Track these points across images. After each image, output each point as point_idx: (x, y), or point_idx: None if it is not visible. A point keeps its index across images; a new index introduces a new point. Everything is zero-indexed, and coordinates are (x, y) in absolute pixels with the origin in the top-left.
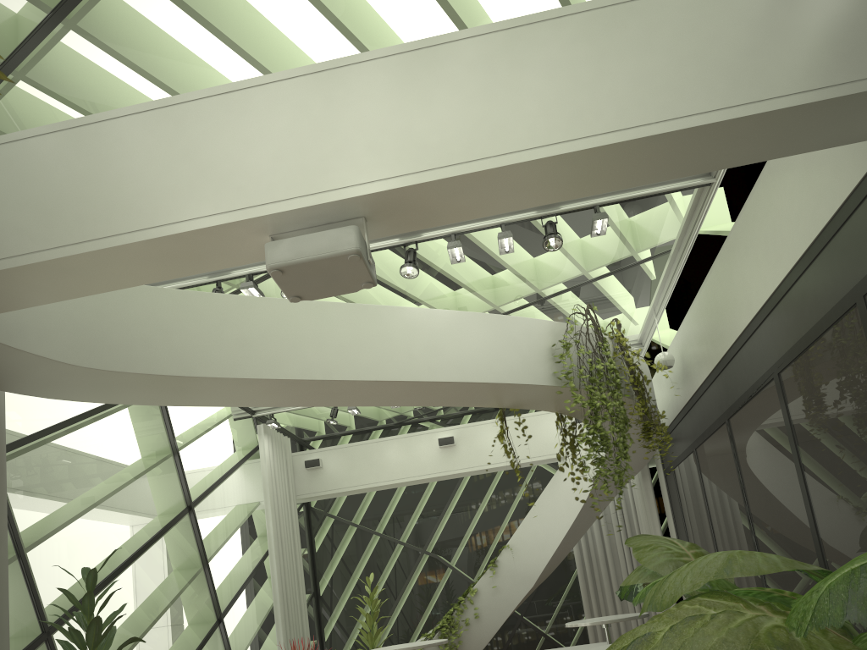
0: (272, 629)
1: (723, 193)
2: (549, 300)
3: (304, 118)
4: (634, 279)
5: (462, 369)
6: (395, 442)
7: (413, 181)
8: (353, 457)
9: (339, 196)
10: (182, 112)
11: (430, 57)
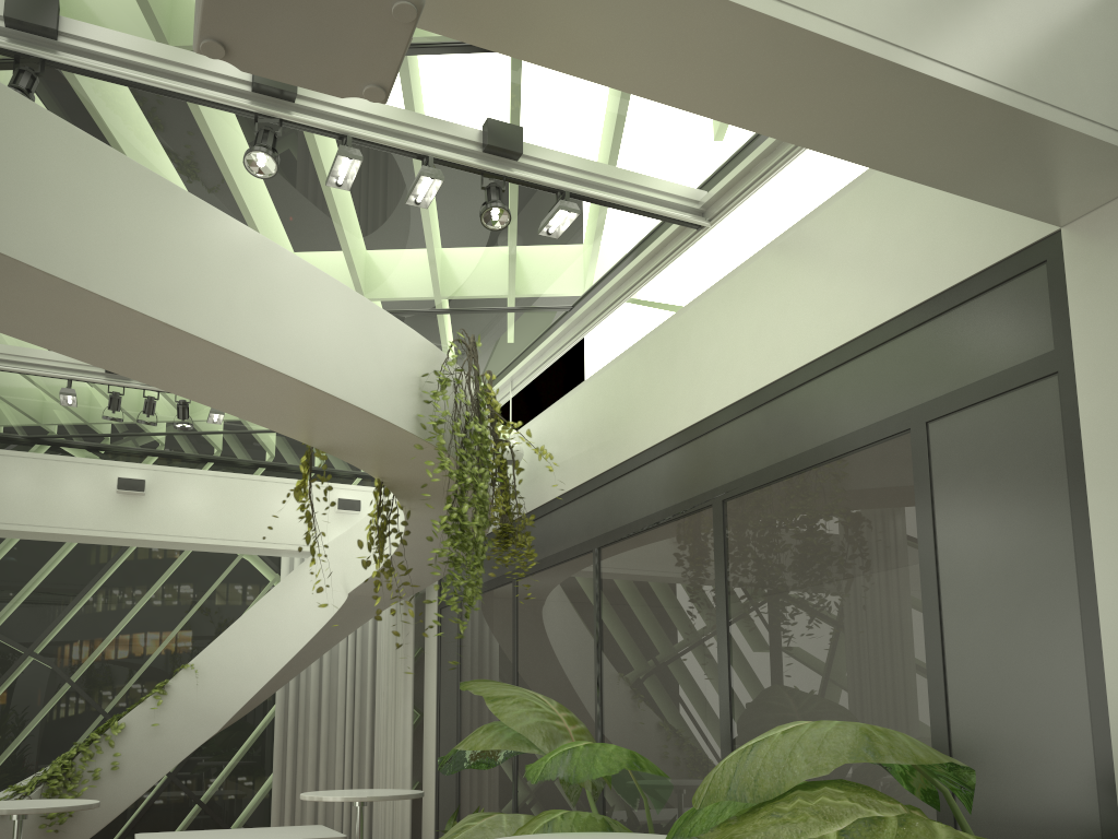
0: None
1: None
2: None
3: None
4: (500, 331)
5: (303, 360)
6: (39, 464)
7: None
8: None
9: None
10: None
11: None
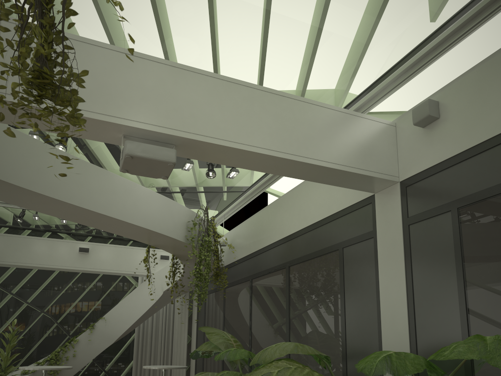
0: None
1: None
2: (176, 194)
3: (161, 86)
4: (220, 198)
5: (147, 221)
6: (50, 242)
7: (209, 140)
8: (19, 244)
9: (172, 133)
10: (93, 50)
11: (227, 86)
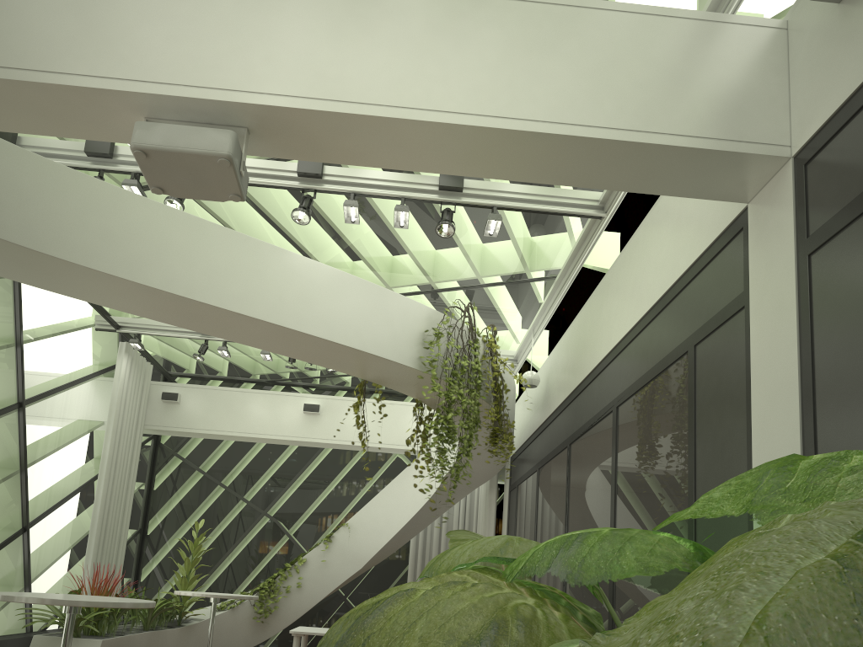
0: (83, 553)
1: (619, 238)
2: (440, 294)
3: (209, 10)
4: (522, 296)
5: (330, 327)
6: (261, 396)
7: (302, 105)
8: (214, 401)
9: (224, 97)
10: None
11: None
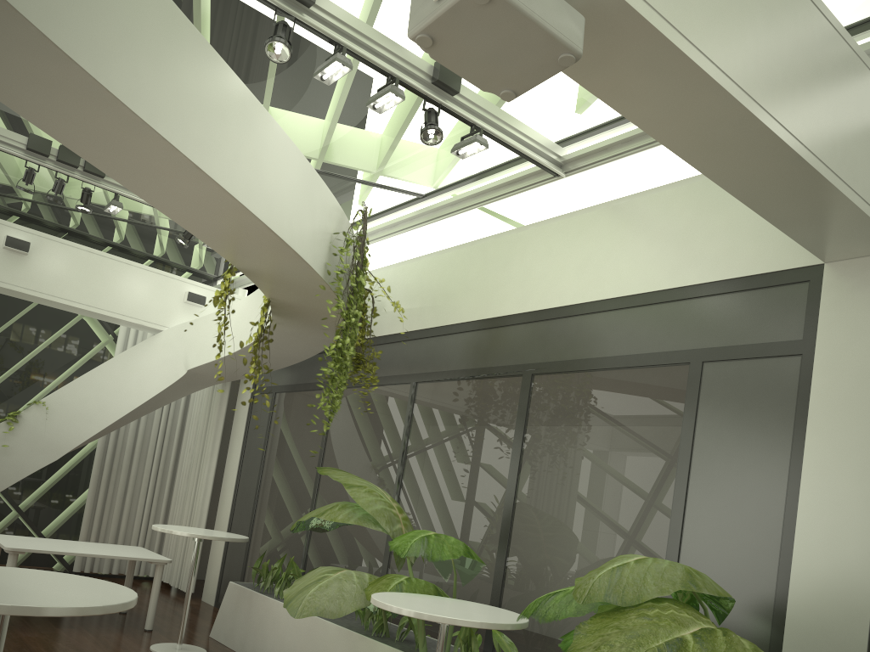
0: None
1: None
2: None
3: None
4: (362, 198)
5: (271, 210)
6: None
7: (656, 24)
8: None
9: None
10: None
11: None
